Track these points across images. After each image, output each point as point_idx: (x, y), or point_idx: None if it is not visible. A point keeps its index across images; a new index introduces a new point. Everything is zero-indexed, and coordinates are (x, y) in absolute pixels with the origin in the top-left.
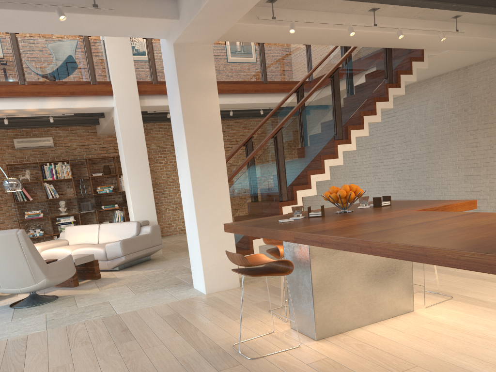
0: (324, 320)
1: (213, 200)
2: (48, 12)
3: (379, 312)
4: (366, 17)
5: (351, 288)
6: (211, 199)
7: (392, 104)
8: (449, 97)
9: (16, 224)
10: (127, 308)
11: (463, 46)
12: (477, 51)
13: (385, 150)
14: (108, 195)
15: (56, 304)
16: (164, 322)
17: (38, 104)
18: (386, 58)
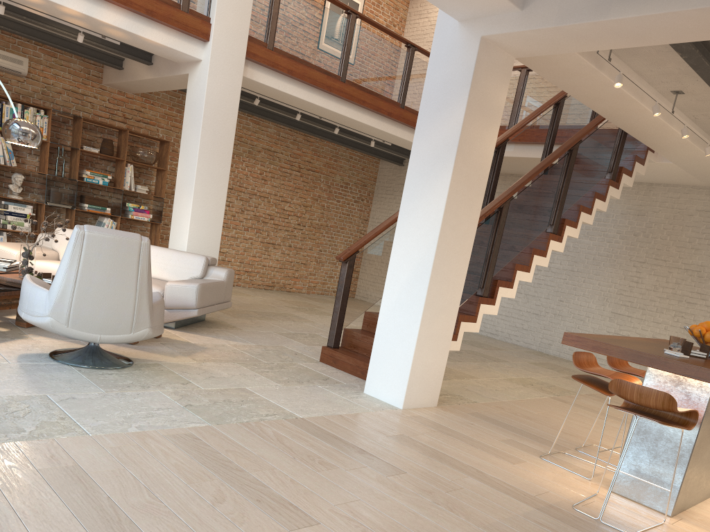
0: (683, 493)
1: (449, 278)
2: None
3: (708, 489)
4: (659, 97)
5: (708, 456)
6: (448, 275)
7: (606, 207)
8: (619, 212)
9: None
10: (304, 410)
11: (691, 165)
12: (690, 174)
13: None
14: (94, 188)
15: (148, 374)
16: (409, 449)
17: (86, 6)
18: (618, 147)
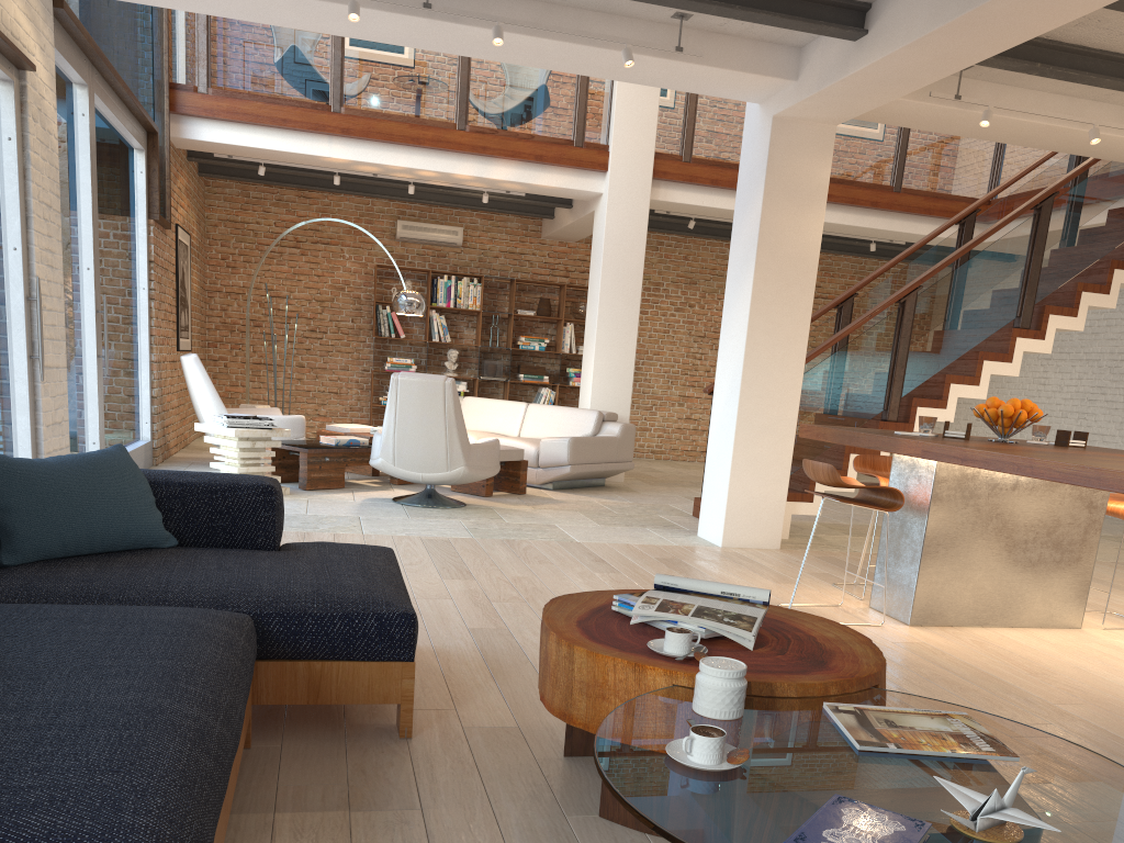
0: (929, 598)
1: (772, 391)
2: (605, 49)
3: (1020, 613)
4: None
5: (984, 560)
6: (769, 388)
7: None
8: None
9: (366, 376)
10: (591, 539)
11: None
12: None
13: (1116, 371)
14: (533, 356)
15: (468, 512)
16: (660, 564)
17: (476, 168)
18: None
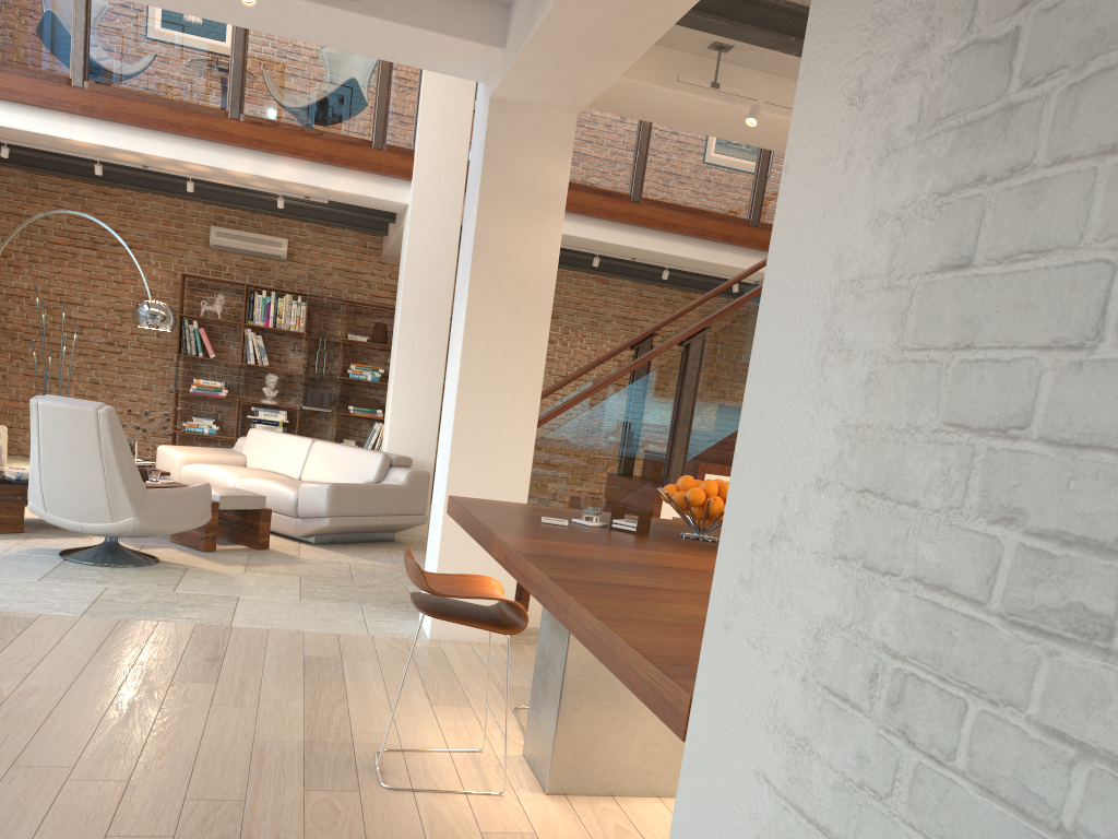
0: (575, 757)
1: (496, 446)
2: None
3: None
4: None
5: None
6: (491, 442)
7: None
8: None
9: (173, 398)
10: (258, 621)
11: None
12: None
13: None
14: (370, 386)
15: (142, 574)
16: (299, 668)
17: (254, 165)
18: None
